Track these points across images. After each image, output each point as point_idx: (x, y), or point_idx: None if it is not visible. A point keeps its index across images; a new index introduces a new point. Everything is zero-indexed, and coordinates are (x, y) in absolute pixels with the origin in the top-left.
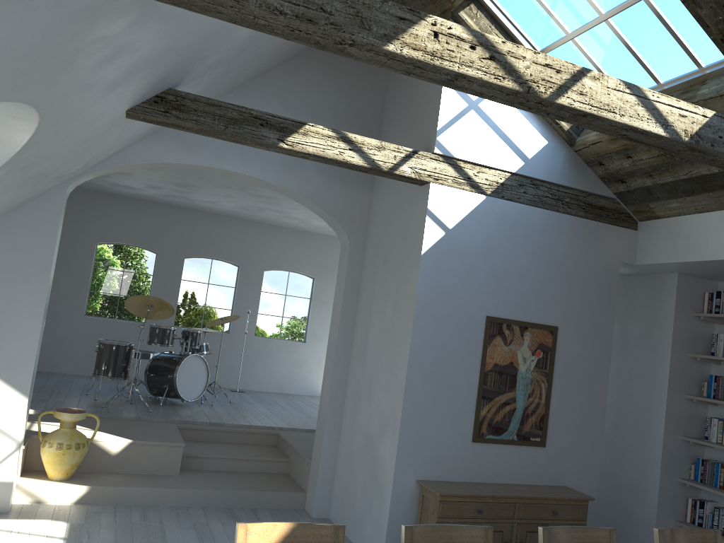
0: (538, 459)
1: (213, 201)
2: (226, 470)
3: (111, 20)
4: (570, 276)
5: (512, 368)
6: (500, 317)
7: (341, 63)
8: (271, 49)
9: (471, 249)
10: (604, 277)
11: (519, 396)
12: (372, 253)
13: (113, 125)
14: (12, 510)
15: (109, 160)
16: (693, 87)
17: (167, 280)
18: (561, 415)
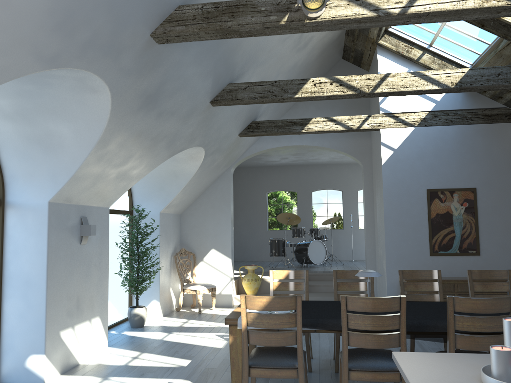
0: (476, 262)
1: (316, 158)
2: (329, 291)
3: (210, 115)
4: (480, 158)
5: (449, 214)
6: (435, 188)
7: None
8: None
9: (410, 157)
10: (505, 154)
11: (456, 229)
12: (373, 169)
13: (236, 141)
14: (233, 306)
15: (244, 154)
16: (499, 43)
17: (305, 205)
18: (488, 237)
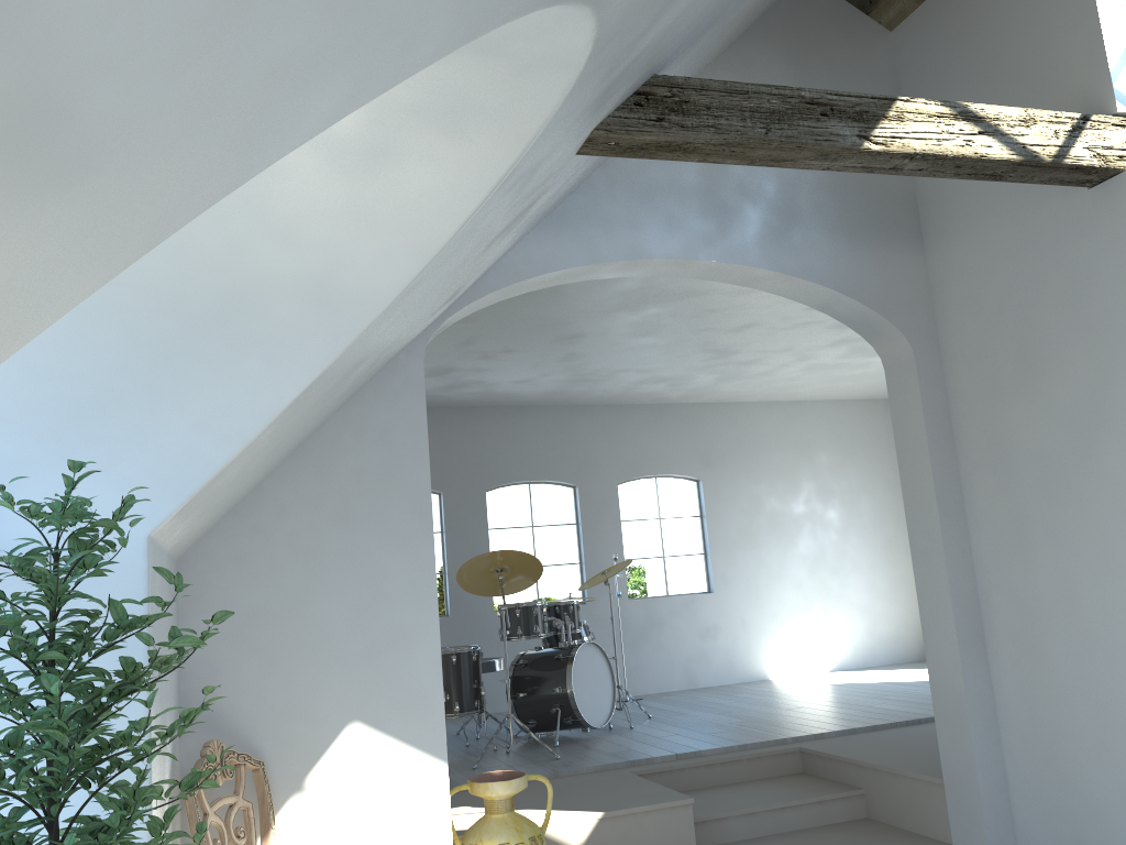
0: None
1: (532, 378)
2: (761, 835)
3: None
4: None
5: None
6: None
7: (813, 36)
8: (753, 1)
9: None
10: None
11: None
12: (971, 355)
13: (554, 174)
14: None
15: (483, 282)
16: None
17: (468, 534)
18: None
